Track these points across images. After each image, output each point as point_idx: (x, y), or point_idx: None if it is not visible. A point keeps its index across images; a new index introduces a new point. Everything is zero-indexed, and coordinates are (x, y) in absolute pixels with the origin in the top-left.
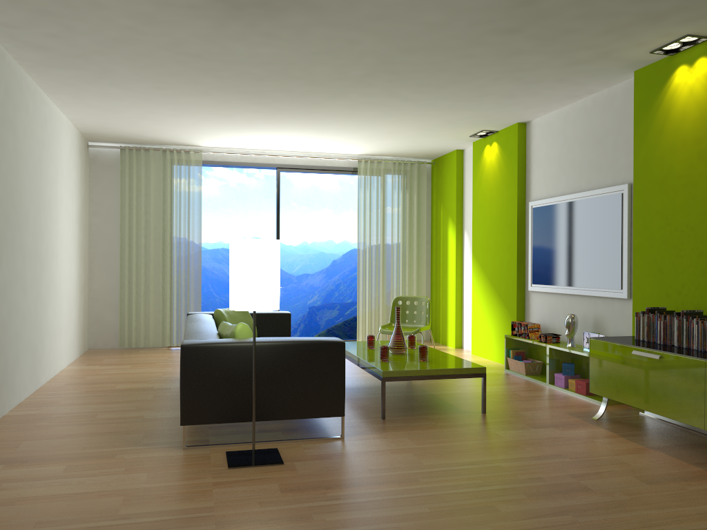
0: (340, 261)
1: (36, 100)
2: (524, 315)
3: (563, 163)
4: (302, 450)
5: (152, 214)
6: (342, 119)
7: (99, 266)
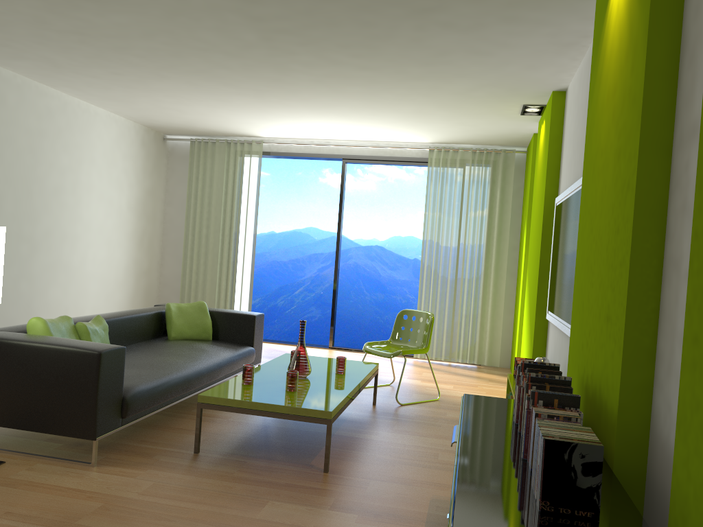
0: None
1: (27, 92)
2: (544, 351)
3: (575, 142)
4: (18, 471)
5: (214, 205)
6: (336, 98)
7: (169, 253)
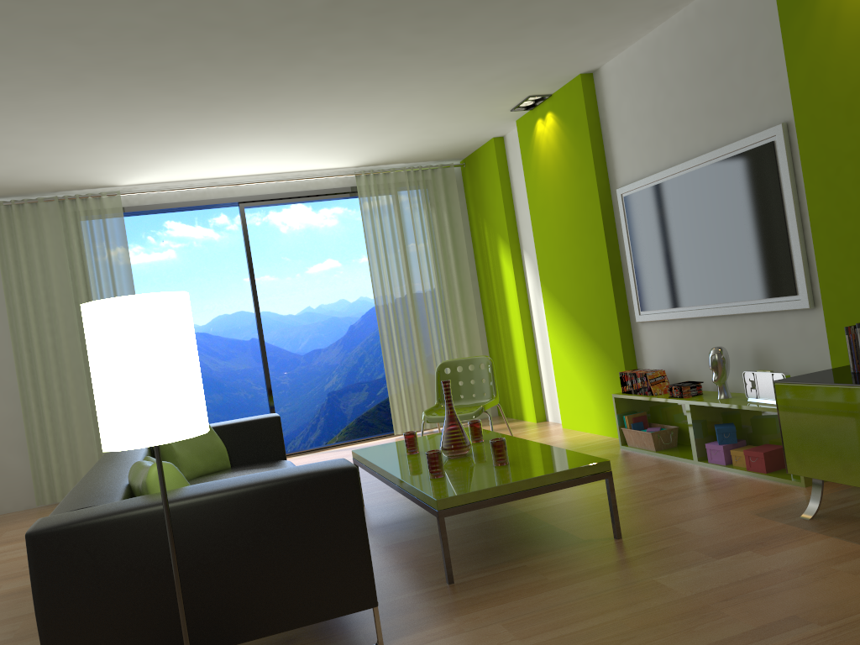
0: (359, 325)
1: None
2: (635, 360)
3: (663, 118)
4: None
5: (58, 297)
6: (314, 104)
7: None
